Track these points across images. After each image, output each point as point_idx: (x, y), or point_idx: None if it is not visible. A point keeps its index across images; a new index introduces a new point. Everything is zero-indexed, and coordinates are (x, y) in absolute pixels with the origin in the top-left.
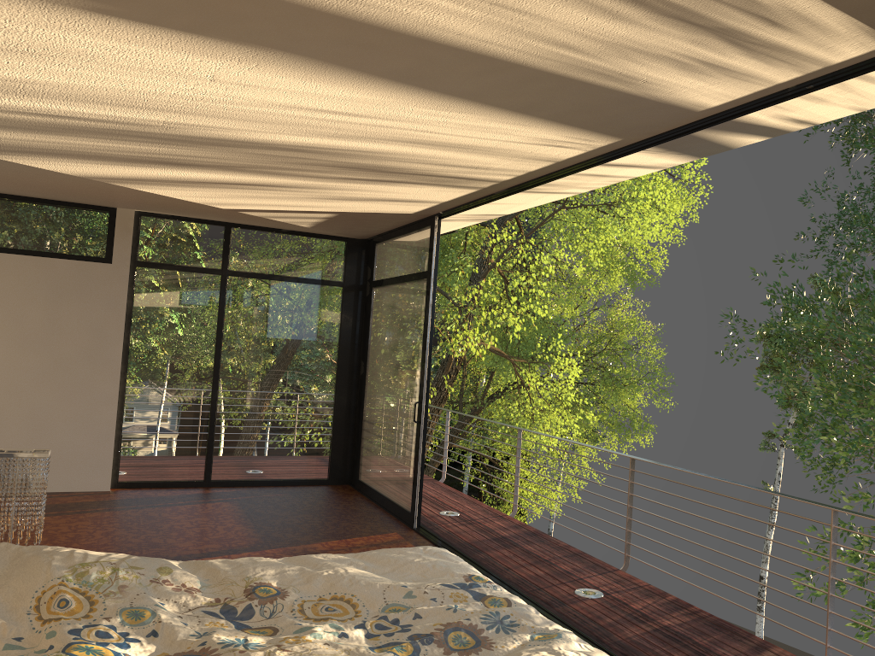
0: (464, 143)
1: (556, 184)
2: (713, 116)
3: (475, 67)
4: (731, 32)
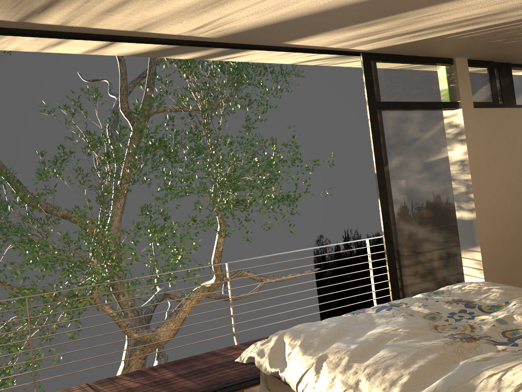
0: (226, 5)
1: (0, 37)
2: (269, 46)
3: (424, 2)
4: (413, 32)
